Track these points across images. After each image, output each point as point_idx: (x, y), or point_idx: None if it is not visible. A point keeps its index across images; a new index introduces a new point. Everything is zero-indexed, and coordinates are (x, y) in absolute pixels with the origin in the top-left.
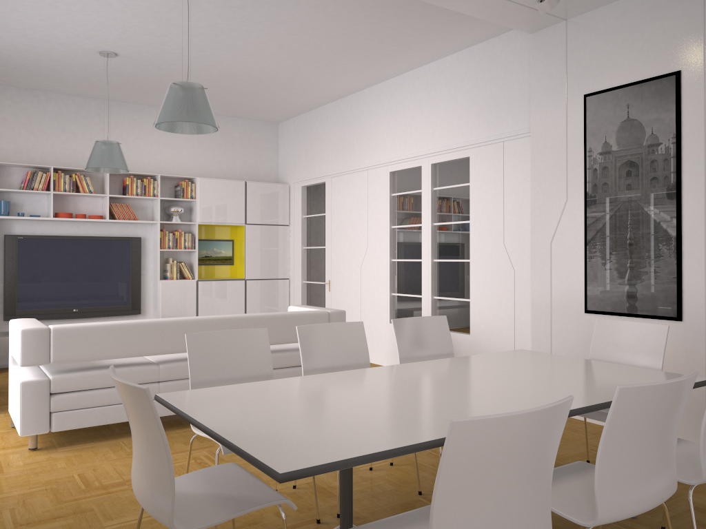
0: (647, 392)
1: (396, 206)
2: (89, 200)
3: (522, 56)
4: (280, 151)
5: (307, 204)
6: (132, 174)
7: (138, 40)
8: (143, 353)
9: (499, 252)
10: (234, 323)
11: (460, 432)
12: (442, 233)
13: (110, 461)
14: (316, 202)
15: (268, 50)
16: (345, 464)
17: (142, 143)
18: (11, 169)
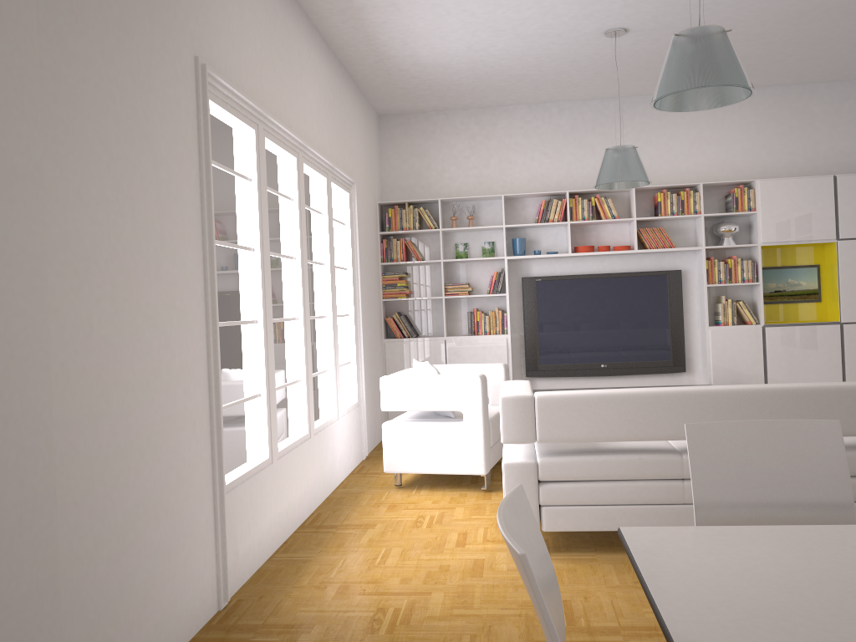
0: None
1: None
2: (614, 227)
3: None
4: None
5: None
6: (665, 188)
7: None
8: (657, 437)
9: None
10: (800, 397)
11: None
12: None
13: (609, 589)
14: None
15: None
16: None
17: (677, 145)
18: (525, 201)
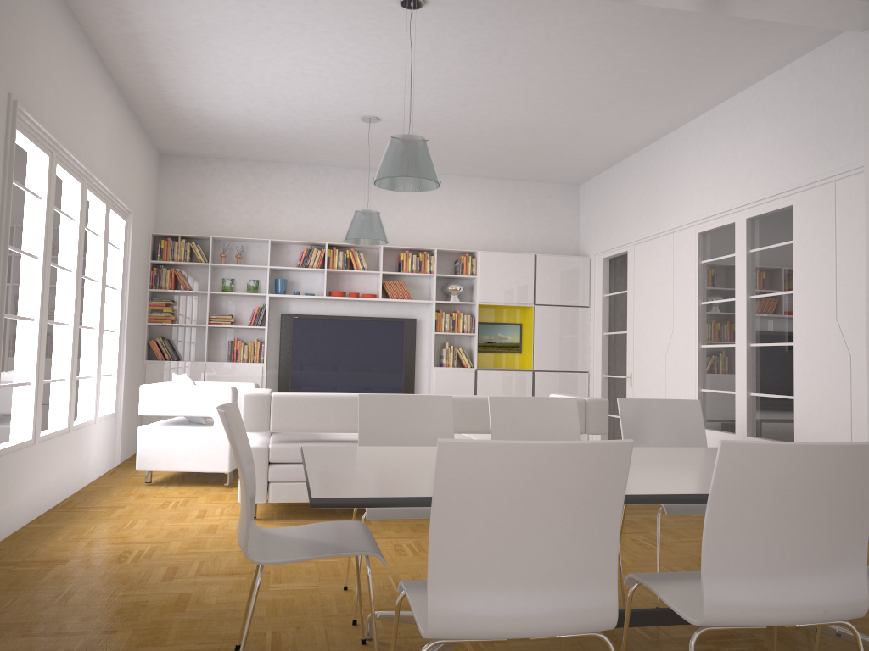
0: (768, 454)
1: (706, 276)
2: (364, 278)
3: (858, 63)
4: (581, 218)
5: (610, 281)
6: (408, 249)
7: (395, 100)
8: None
9: (830, 331)
10: (464, 404)
11: (449, 455)
12: (760, 308)
13: None
14: (623, 278)
15: (535, 96)
16: (390, 502)
17: (421, 215)
18: (290, 247)
